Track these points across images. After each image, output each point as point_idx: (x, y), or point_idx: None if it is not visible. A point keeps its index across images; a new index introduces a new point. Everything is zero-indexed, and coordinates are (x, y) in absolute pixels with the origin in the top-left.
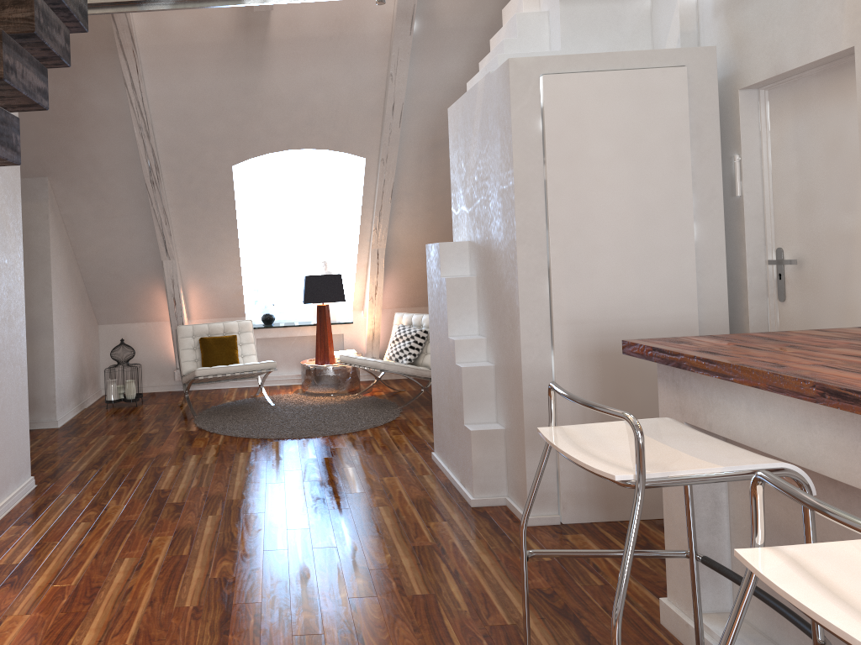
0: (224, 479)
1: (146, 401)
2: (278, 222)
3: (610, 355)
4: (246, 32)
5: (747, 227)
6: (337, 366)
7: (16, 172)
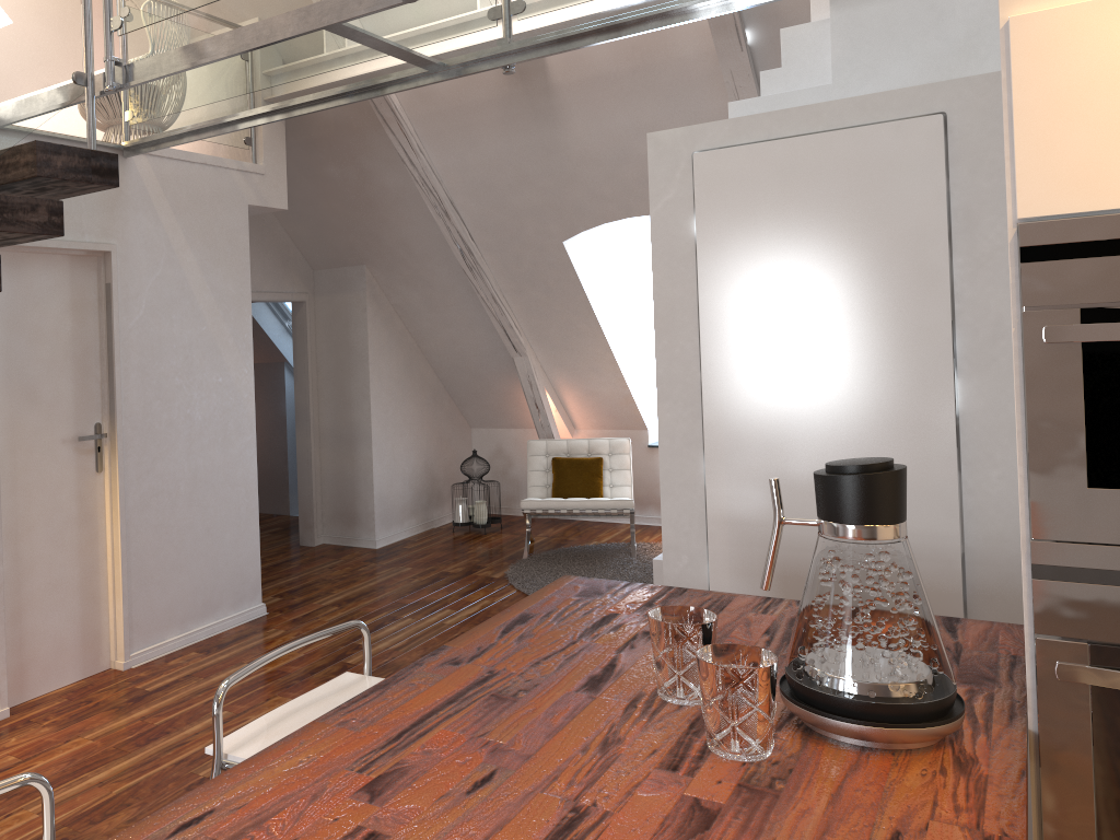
0: (433, 646)
1: (506, 527)
2: None
3: (796, 581)
4: (522, 81)
5: None
6: None
7: (243, 284)
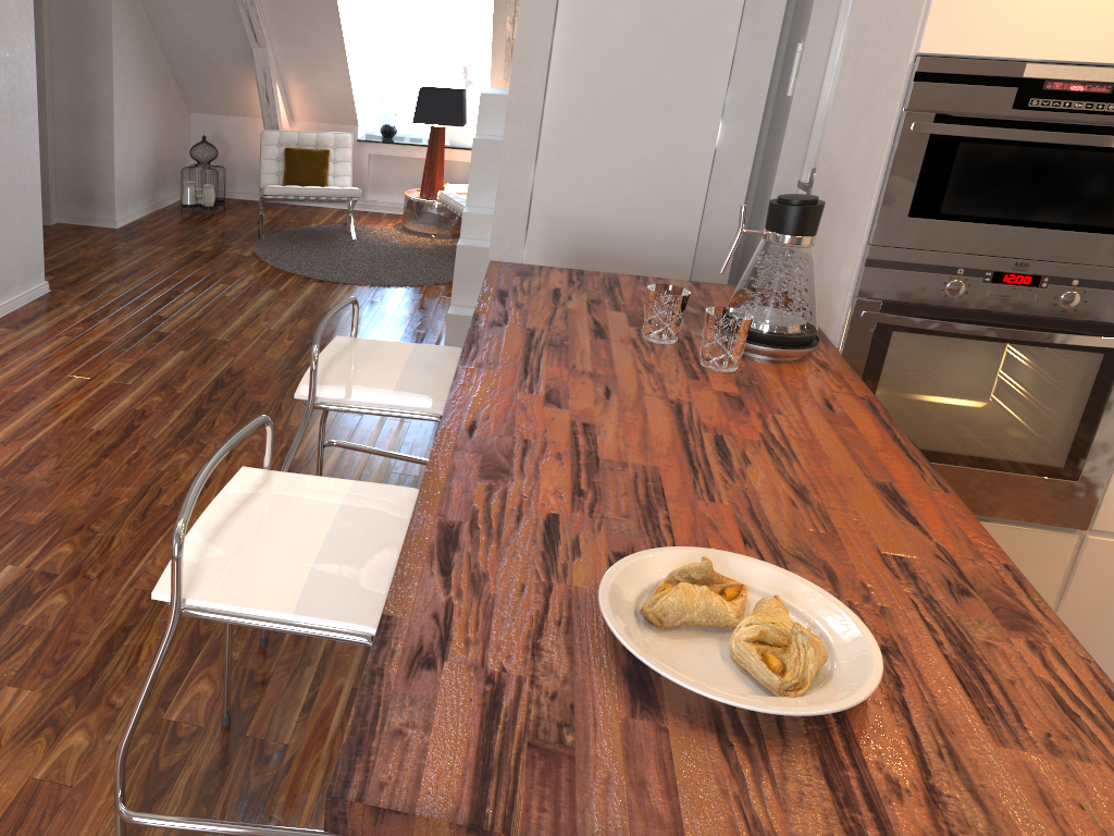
0: (229, 316)
1: (229, 210)
2: (420, 6)
3: (586, 262)
4: None
5: (787, 136)
6: (441, 204)
7: None
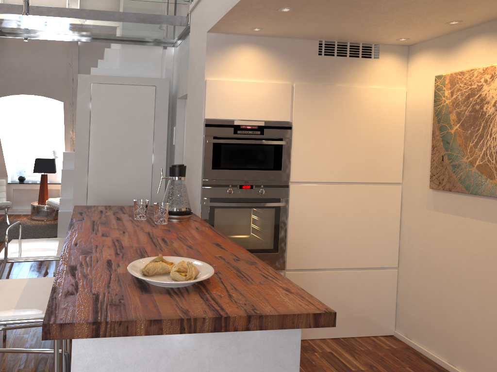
0: None
1: None
2: (33, 128)
3: None
4: None
5: (175, 158)
6: (47, 206)
7: None
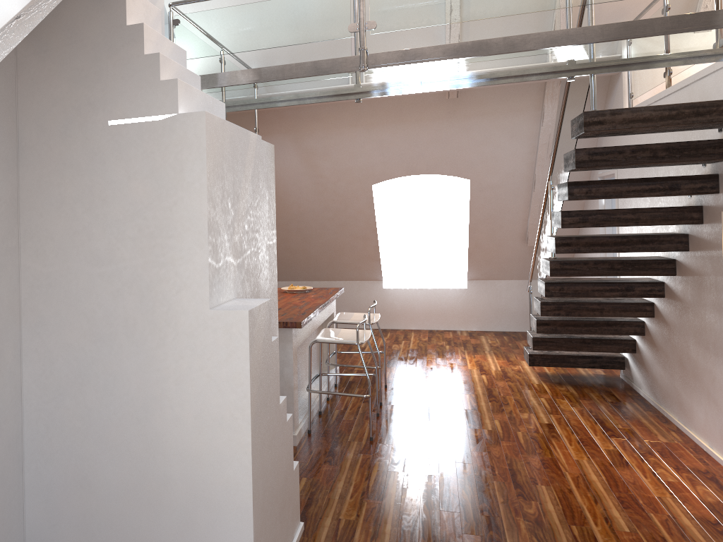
0: None
1: None
2: None
3: None
4: None
5: None
6: None
7: None
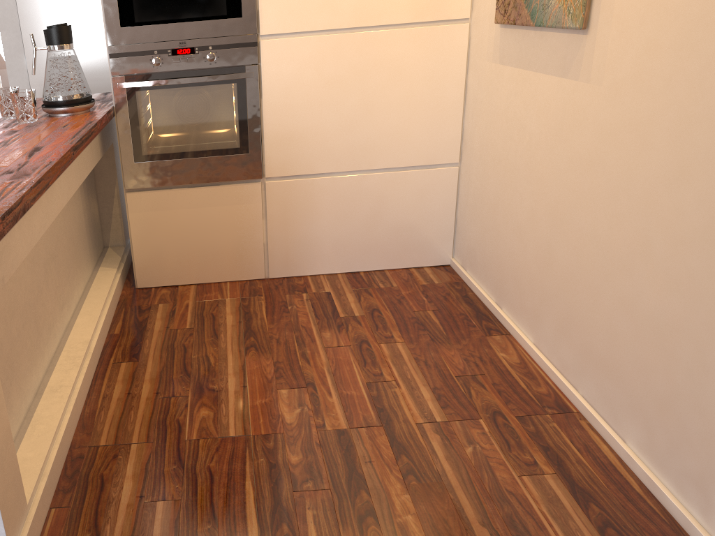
0: None
1: None
2: None
3: None
4: None
5: None
6: None
7: None
